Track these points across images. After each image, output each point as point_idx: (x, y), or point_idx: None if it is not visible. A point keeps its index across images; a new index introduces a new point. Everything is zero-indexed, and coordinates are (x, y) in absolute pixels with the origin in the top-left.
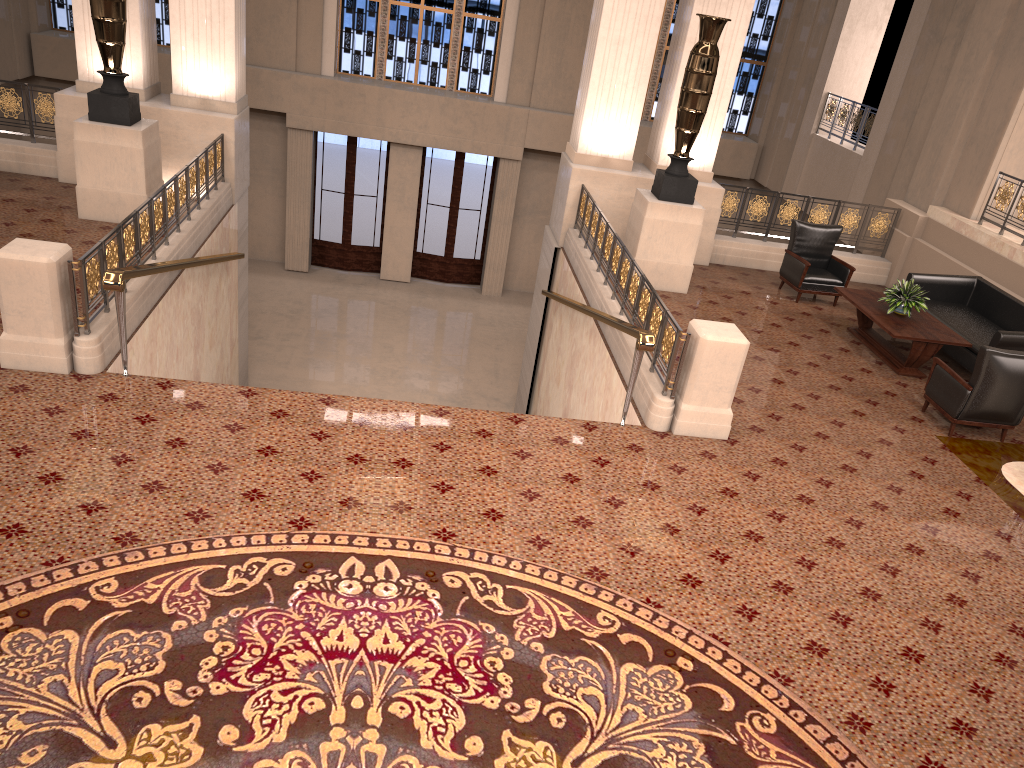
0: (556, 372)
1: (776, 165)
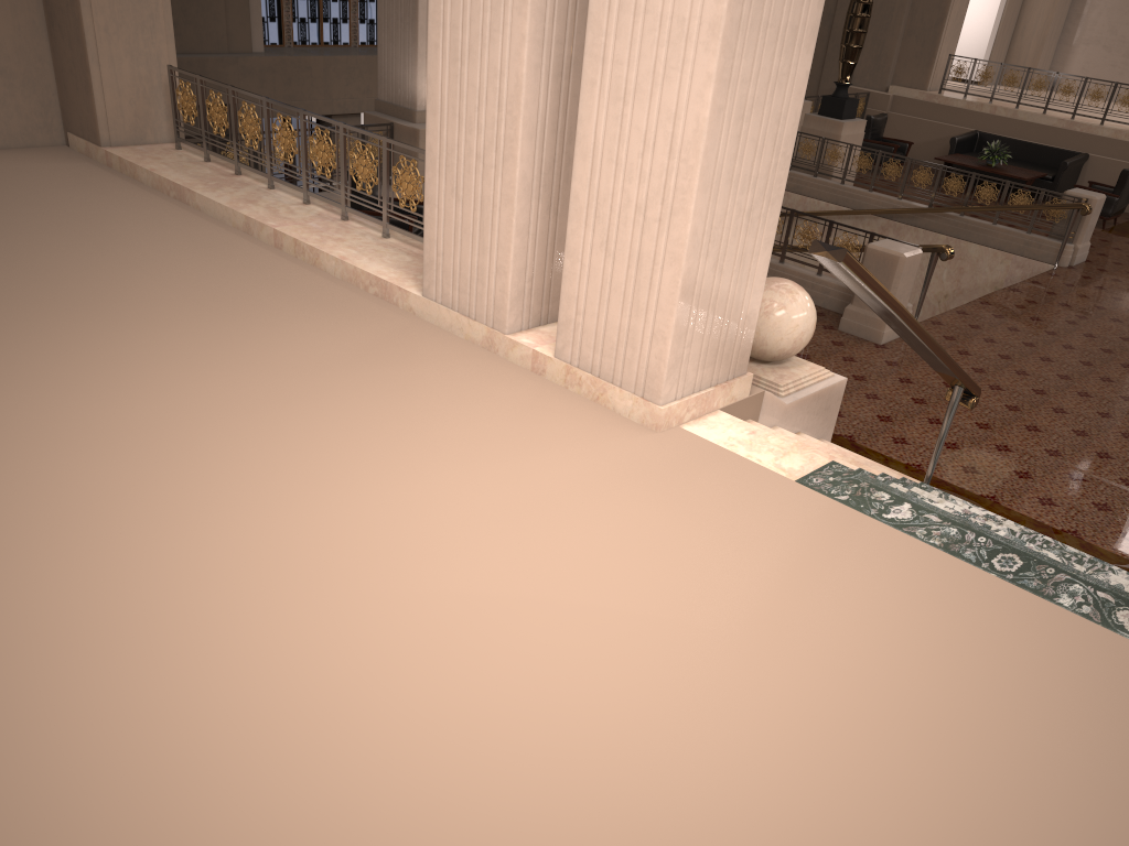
0: None
1: None
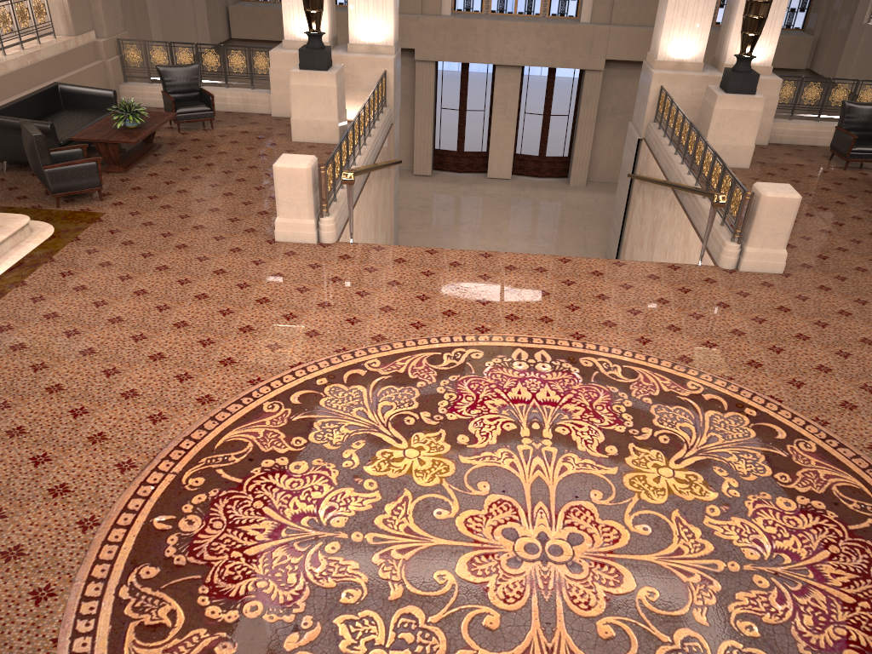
0: (639, 238)
1: (830, 54)
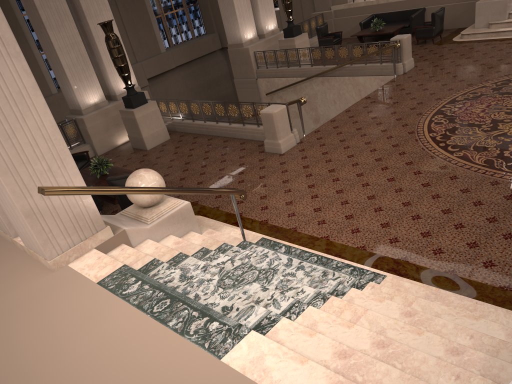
0: (292, 115)
1: None
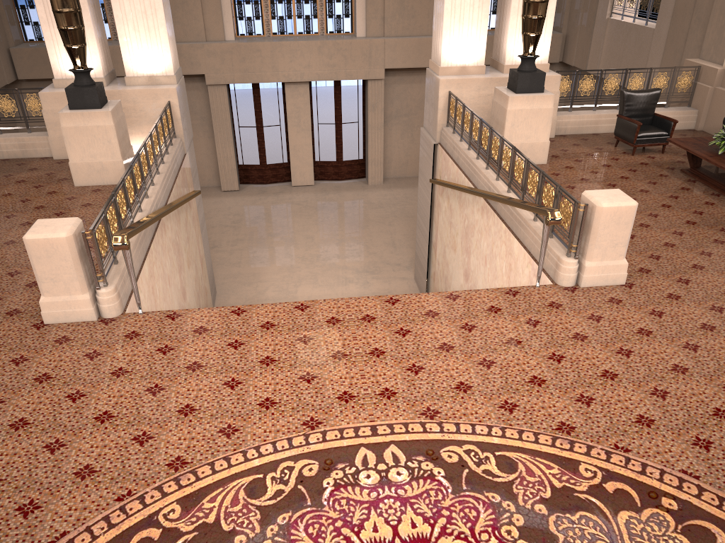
0: (451, 241)
1: (579, 48)
